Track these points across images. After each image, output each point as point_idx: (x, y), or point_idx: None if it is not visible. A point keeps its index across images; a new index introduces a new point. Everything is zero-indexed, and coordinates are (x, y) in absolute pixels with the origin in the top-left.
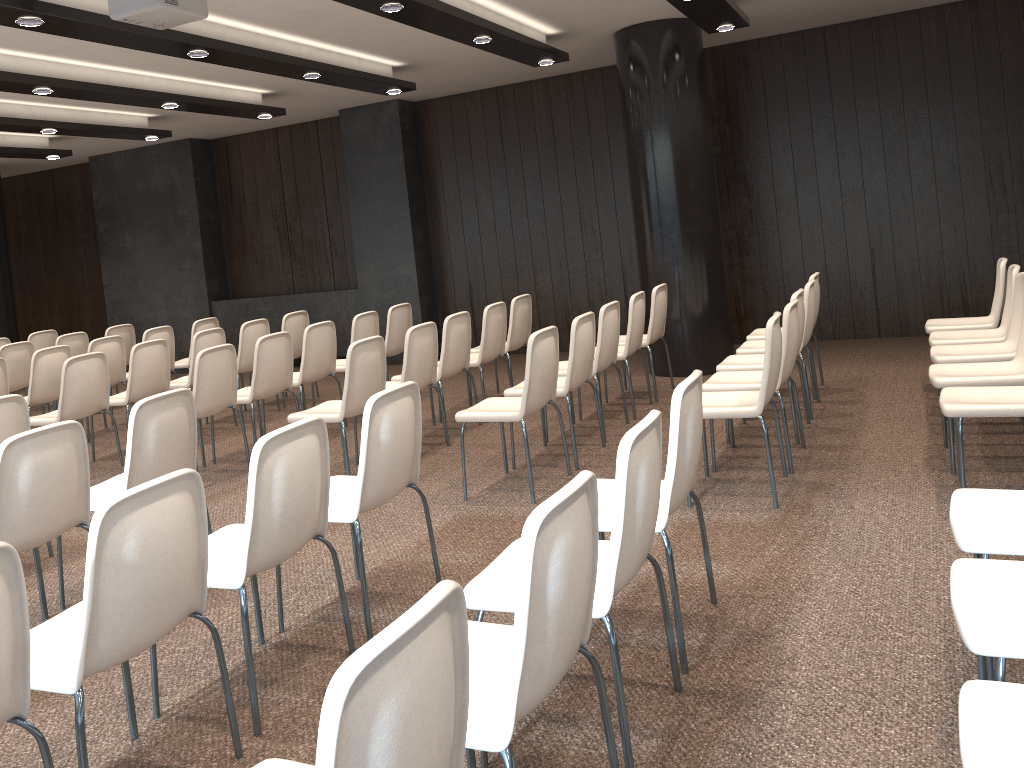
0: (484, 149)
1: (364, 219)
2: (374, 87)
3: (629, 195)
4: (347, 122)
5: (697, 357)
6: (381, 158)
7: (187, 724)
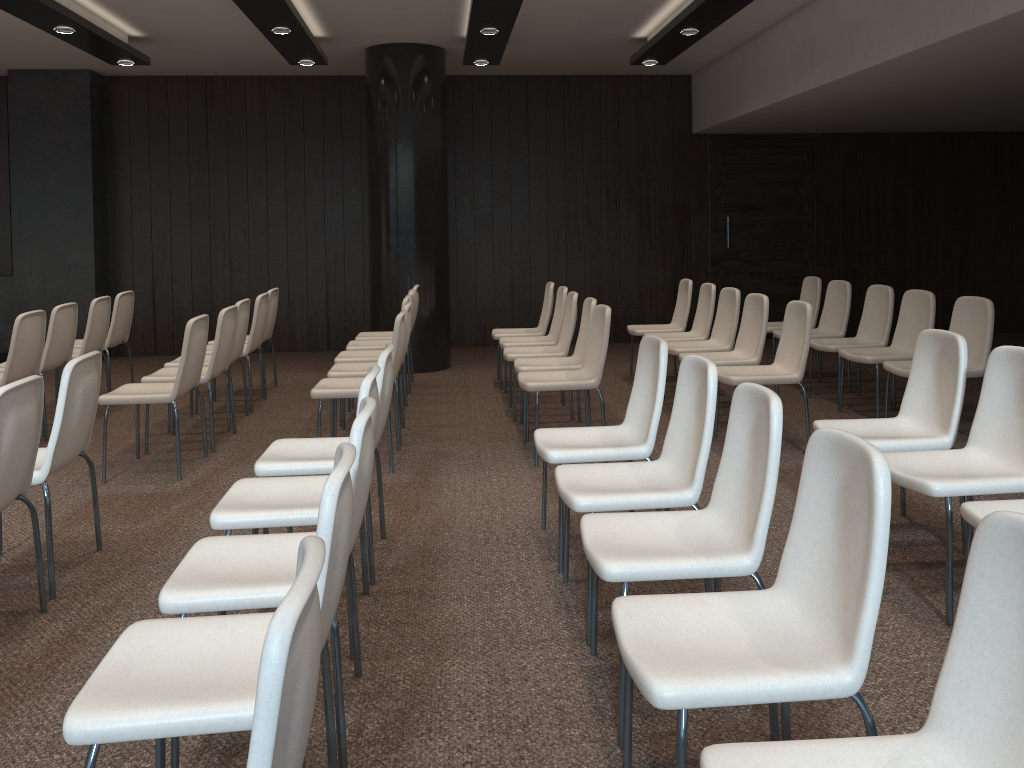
0: (185, 138)
1: (30, 197)
2: (112, 54)
3: (339, 202)
4: (18, 85)
5: (425, 355)
6: (61, 131)
7: None
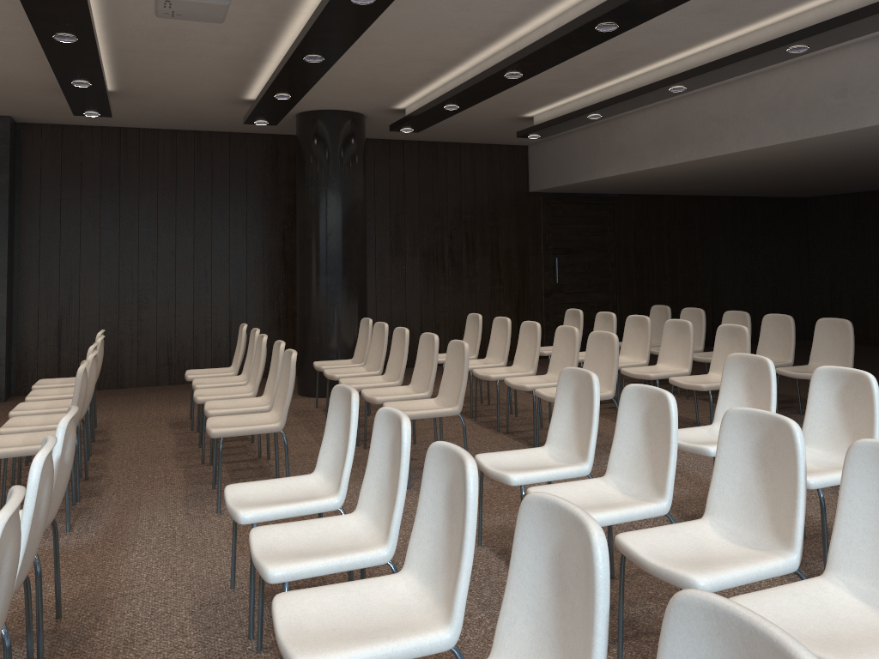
0: (98, 184)
1: None
2: (91, 106)
3: (243, 244)
4: None
5: None
6: None
7: (629, 642)
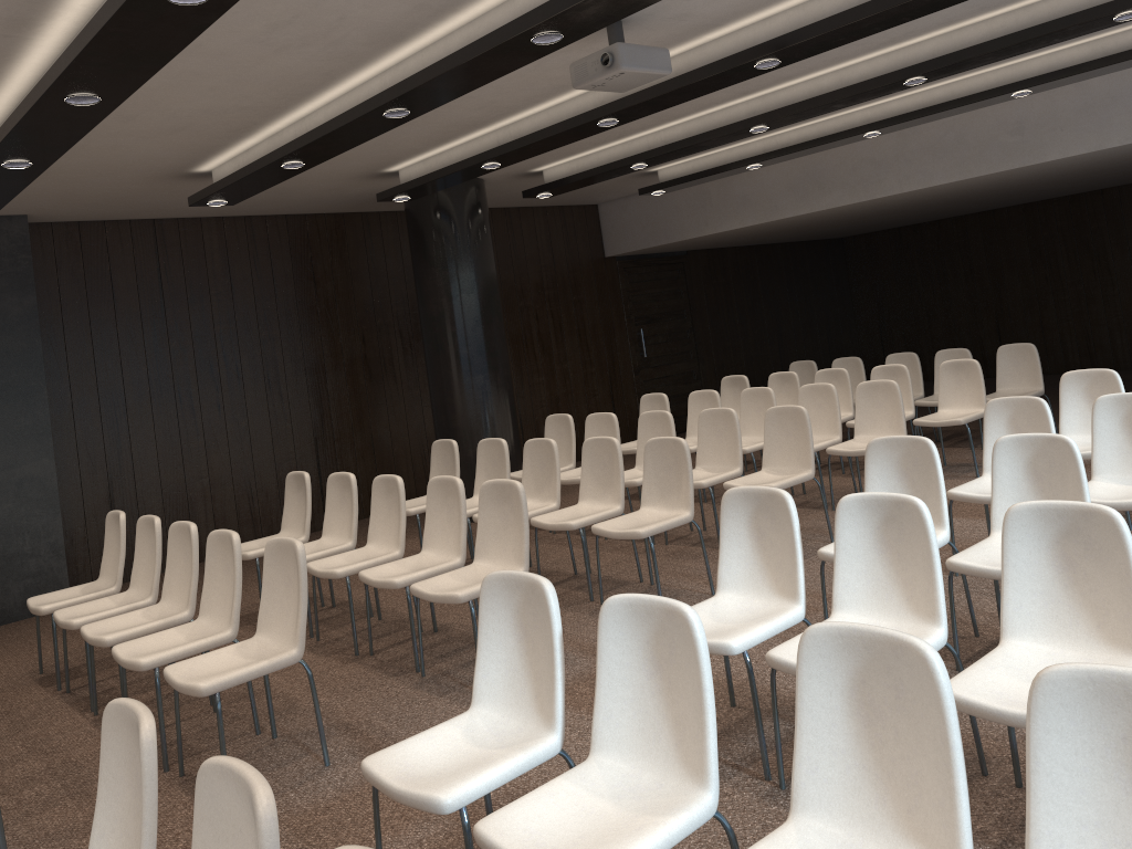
0: (135, 296)
1: None
2: (238, 193)
3: (319, 355)
4: None
5: None
6: None
7: None
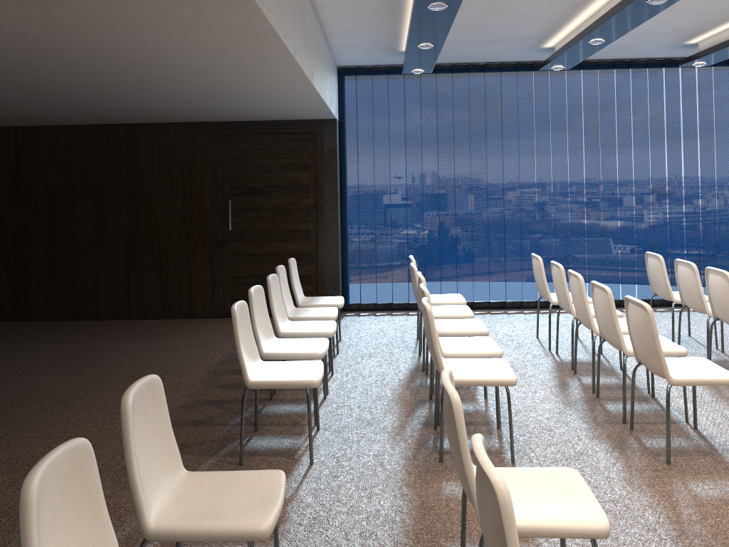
0: None
1: None
2: None
3: None
4: None
5: None
6: None
7: None
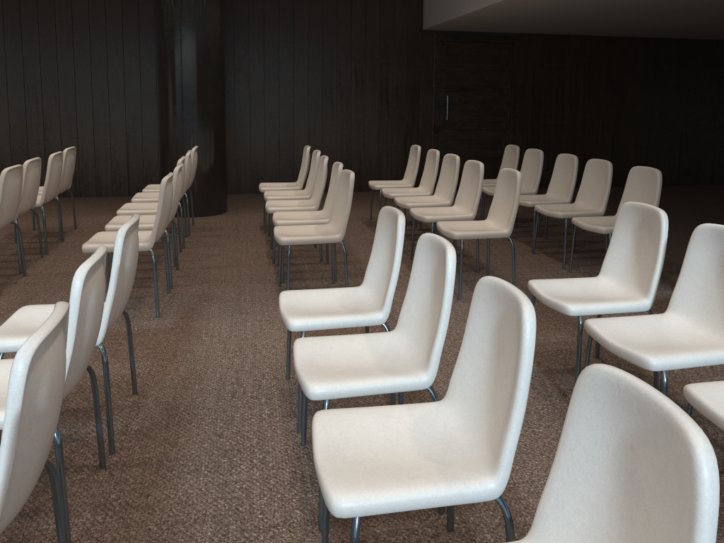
0: (0, 16)
1: None
2: None
3: (137, 75)
4: None
5: (205, 202)
6: None
7: None
